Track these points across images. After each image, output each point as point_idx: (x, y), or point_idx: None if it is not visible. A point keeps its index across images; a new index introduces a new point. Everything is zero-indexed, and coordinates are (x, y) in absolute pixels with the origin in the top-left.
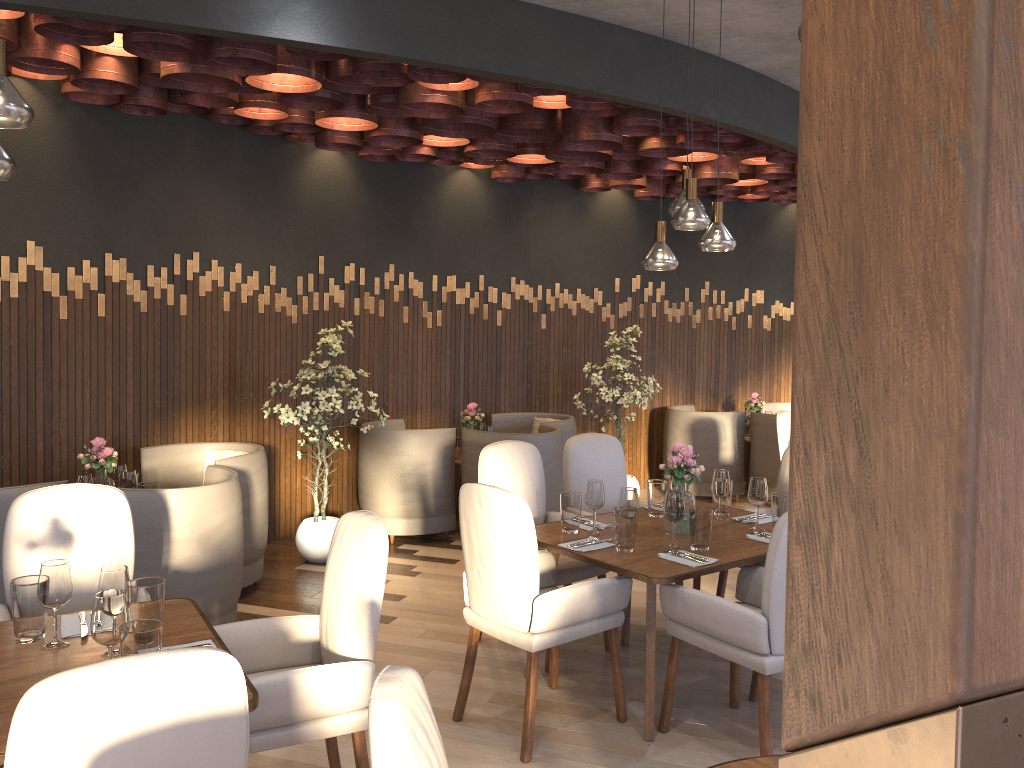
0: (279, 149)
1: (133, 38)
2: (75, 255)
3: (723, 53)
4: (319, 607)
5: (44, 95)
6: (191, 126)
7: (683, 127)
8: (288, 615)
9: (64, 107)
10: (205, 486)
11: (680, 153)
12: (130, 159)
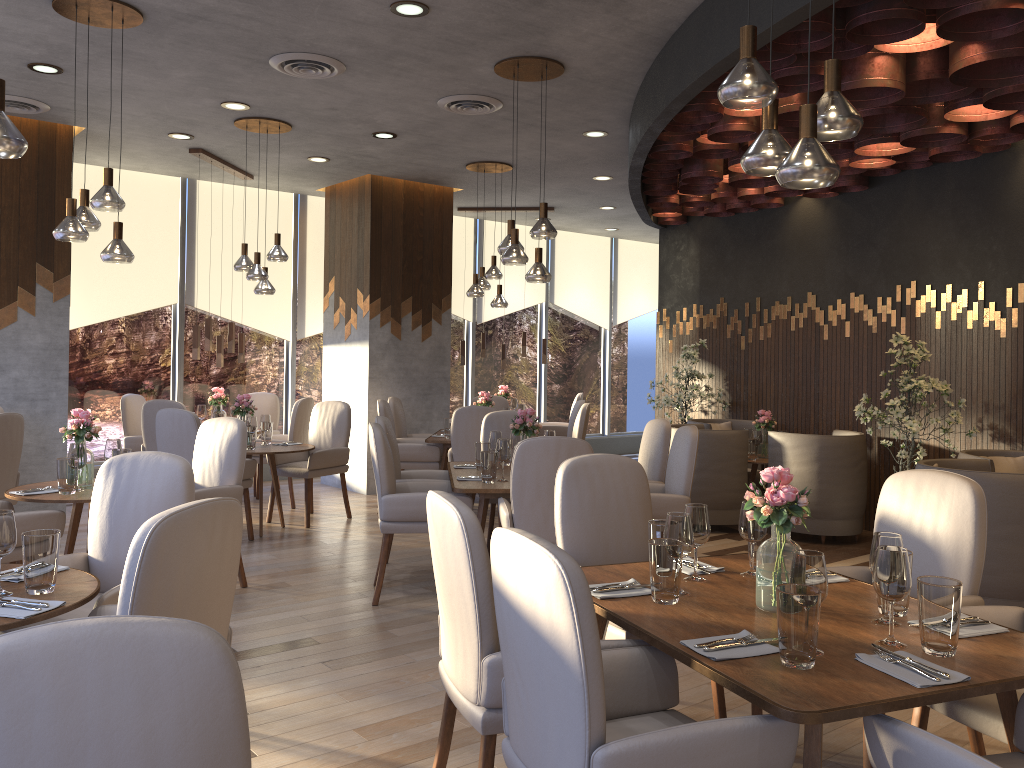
0: (990, 164)
1: (684, 188)
2: (833, 297)
3: (684, 8)
4: None
5: (818, 200)
6: (911, 178)
7: (793, 59)
8: (740, 542)
9: (829, 203)
10: None
11: (1019, 3)
12: (868, 222)
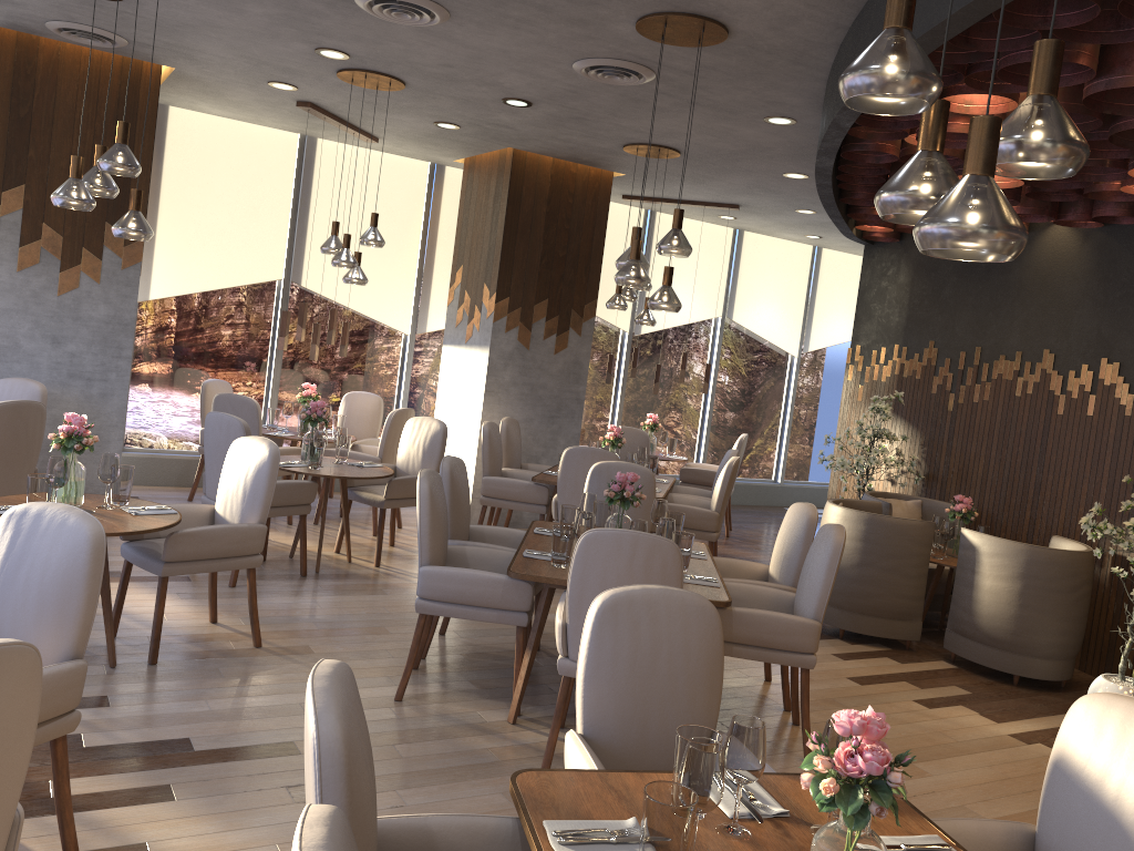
0: None
1: None
2: (1078, 360)
3: None
4: (918, 678)
5: (1075, 230)
6: None
7: (1036, 38)
8: (903, 666)
9: (1089, 235)
10: (830, 503)
11: None
12: None
